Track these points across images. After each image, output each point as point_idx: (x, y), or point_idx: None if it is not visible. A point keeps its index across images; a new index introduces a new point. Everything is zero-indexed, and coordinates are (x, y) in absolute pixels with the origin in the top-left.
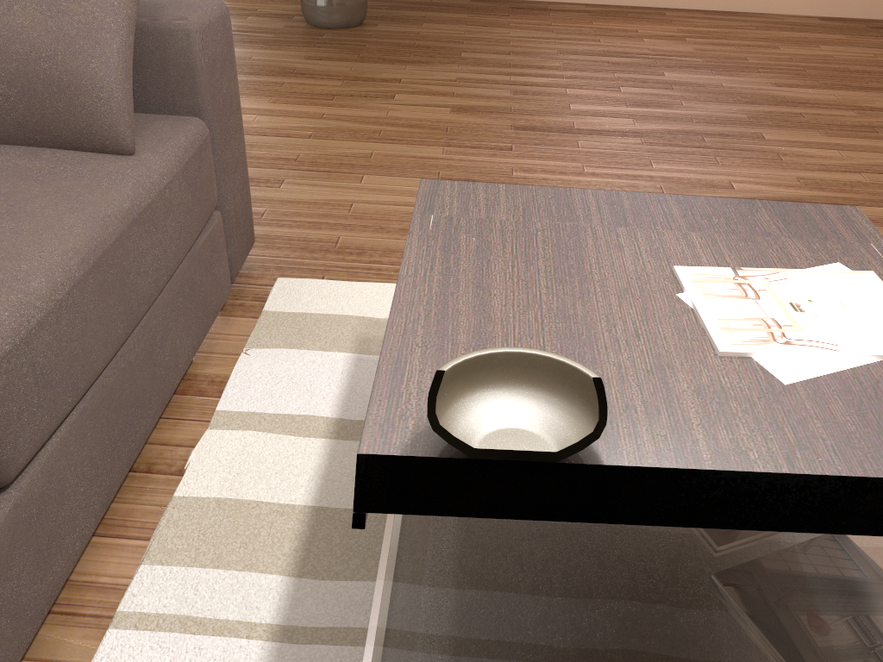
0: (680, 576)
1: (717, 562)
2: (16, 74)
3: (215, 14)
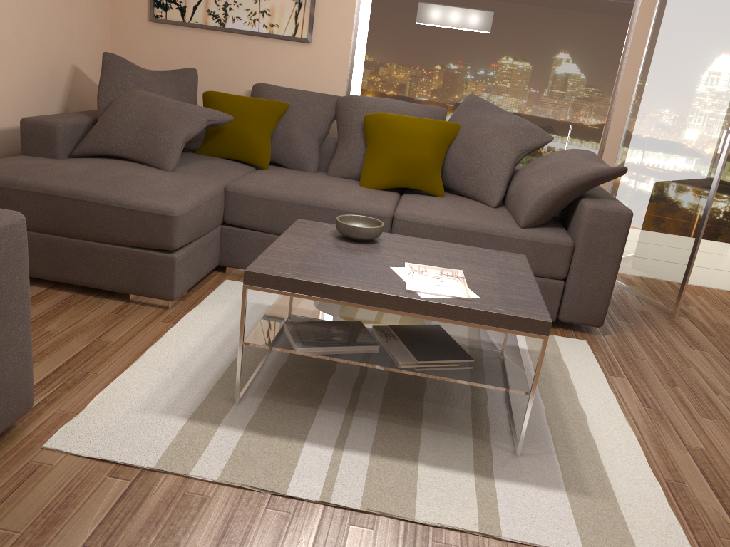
0: (362, 320)
1: (367, 327)
2: (519, 193)
3: (611, 209)
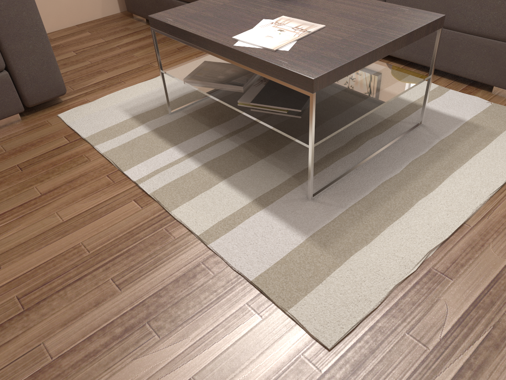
0: None
1: None
2: None
3: None
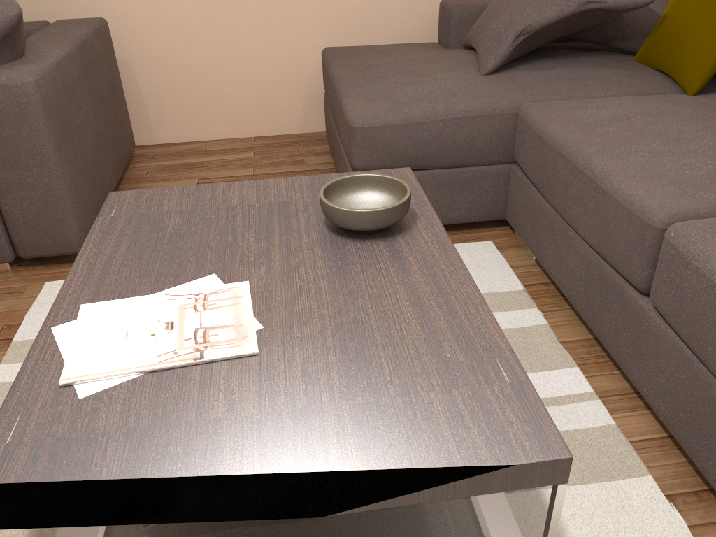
0: None
1: None
2: None
3: None
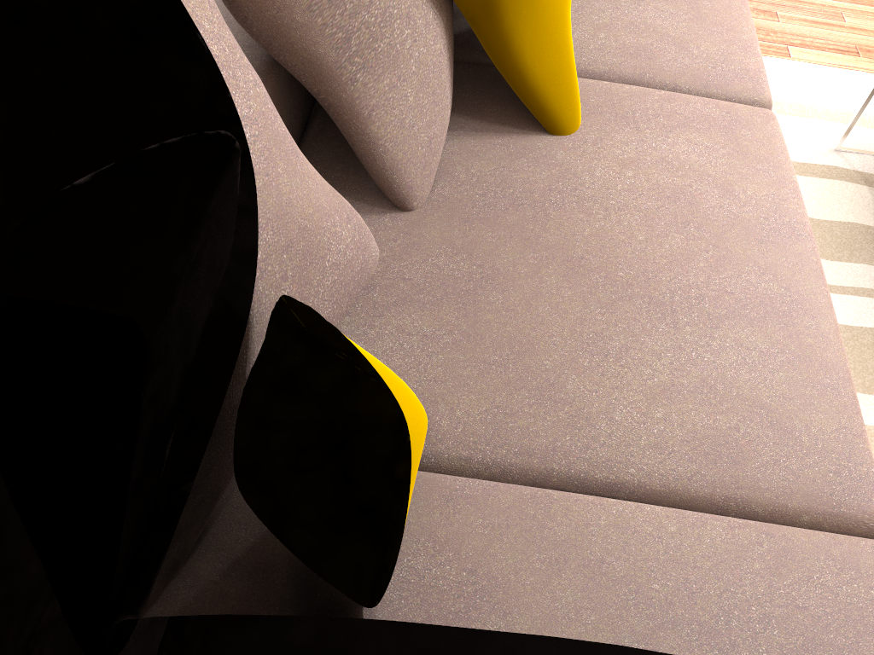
0: None
1: None
2: None
3: None
